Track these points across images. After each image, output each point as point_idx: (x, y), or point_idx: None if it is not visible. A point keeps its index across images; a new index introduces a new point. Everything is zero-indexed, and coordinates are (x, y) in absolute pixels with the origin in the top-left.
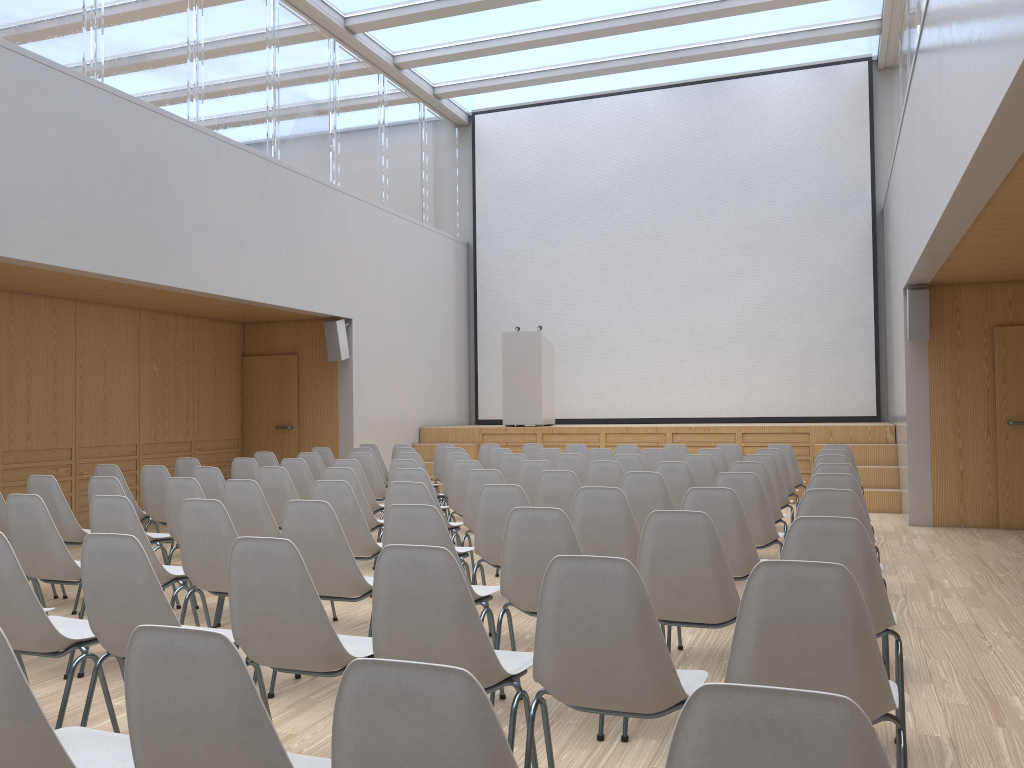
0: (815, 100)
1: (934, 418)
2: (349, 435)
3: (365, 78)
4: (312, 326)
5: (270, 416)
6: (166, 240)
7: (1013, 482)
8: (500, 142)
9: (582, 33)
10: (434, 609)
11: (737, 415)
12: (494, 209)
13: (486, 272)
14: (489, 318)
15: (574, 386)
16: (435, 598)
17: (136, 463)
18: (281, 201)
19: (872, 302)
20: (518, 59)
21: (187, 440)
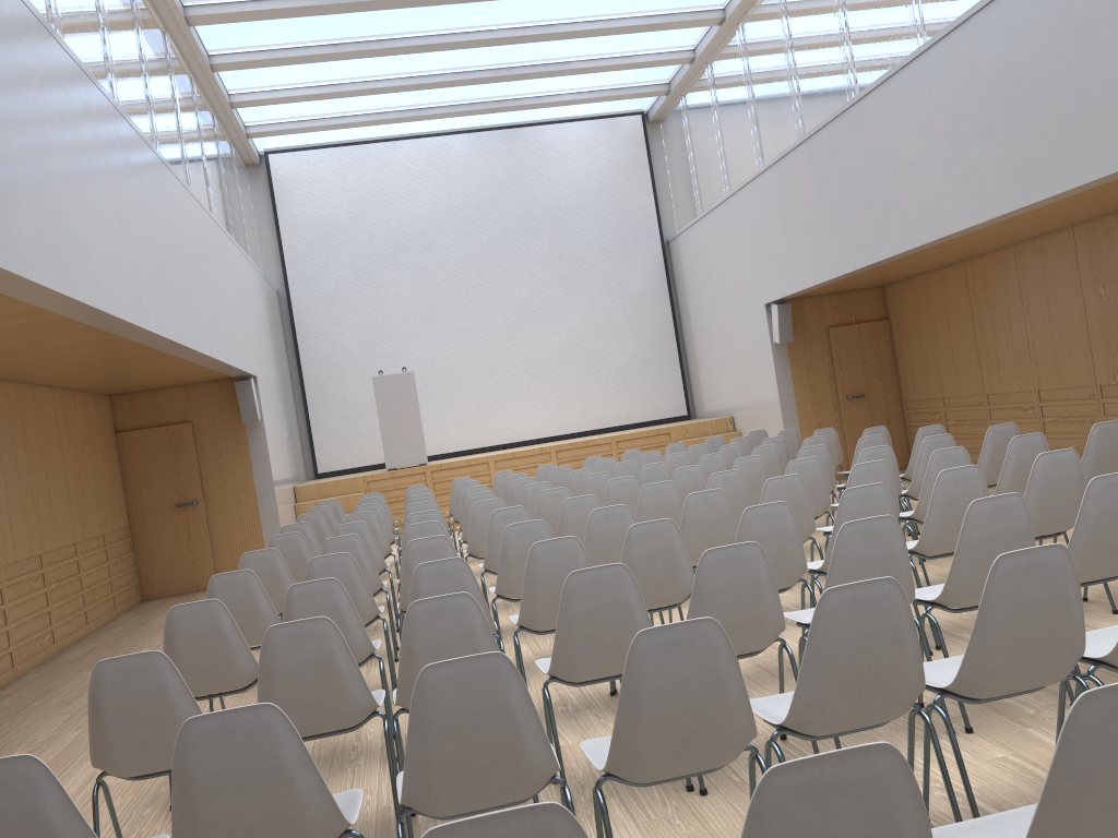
0: (603, 147)
1: (798, 402)
2: (271, 499)
3: (208, 118)
4: (206, 389)
5: (166, 495)
6: (190, 302)
7: (856, 441)
8: (302, 183)
9: (438, 83)
10: (1067, 484)
11: (576, 430)
12: (305, 253)
13: (305, 319)
14: (316, 367)
15: None
16: (1068, 477)
17: (78, 565)
18: (217, 255)
19: (672, 319)
20: (353, 102)
21: (101, 533)
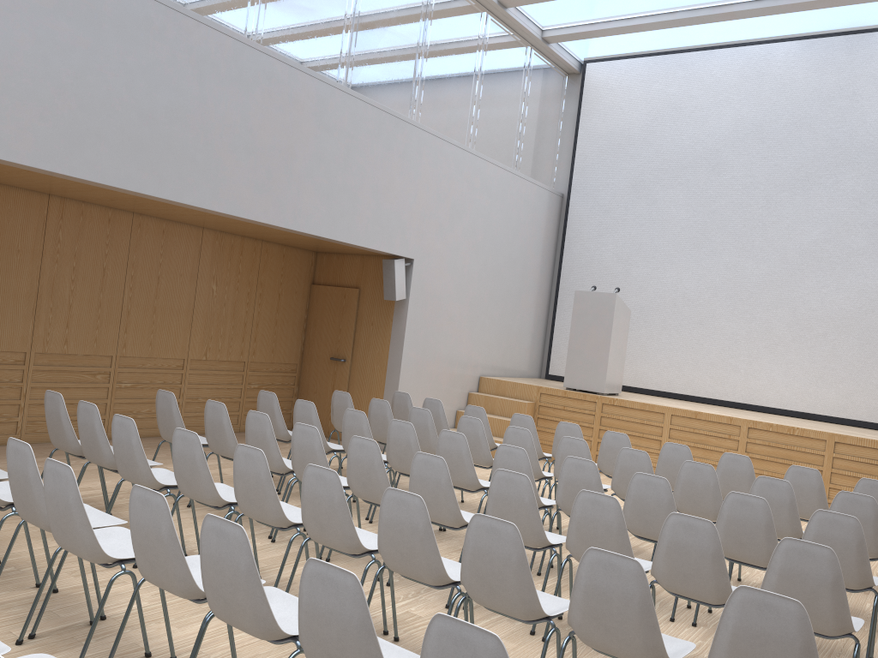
0: None
1: None
2: (395, 377)
3: (465, 14)
4: (376, 262)
5: (327, 346)
6: (194, 157)
7: None
8: (608, 92)
9: None
10: None
11: (835, 414)
12: (593, 161)
13: (576, 225)
14: (573, 273)
15: (652, 355)
16: None
17: (182, 377)
18: (343, 130)
19: None
20: None
21: (240, 360)
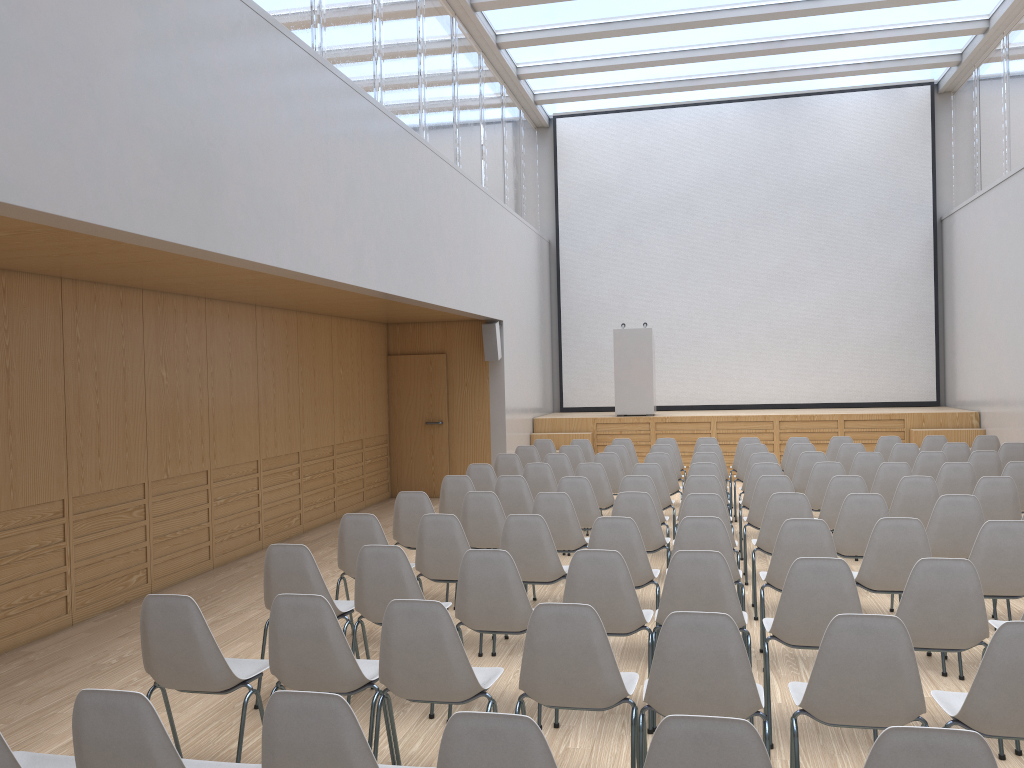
0: (883, 118)
1: None
2: (501, 429)
3: (495, 89)
4: (461, 327)
5: (419, 412)
6: (425, 260)
7: None
8: (582, 145)
9: (706, 56)
10: None
11: (811, 401)
12: (577, 209)
13: (569, 268)
14: (573, 312)
15: (657, 376)
16: None
17: (333, 463)
18: (471, 215)
19: (933, 301)
20: (628, 73)
21: (360, 438)
